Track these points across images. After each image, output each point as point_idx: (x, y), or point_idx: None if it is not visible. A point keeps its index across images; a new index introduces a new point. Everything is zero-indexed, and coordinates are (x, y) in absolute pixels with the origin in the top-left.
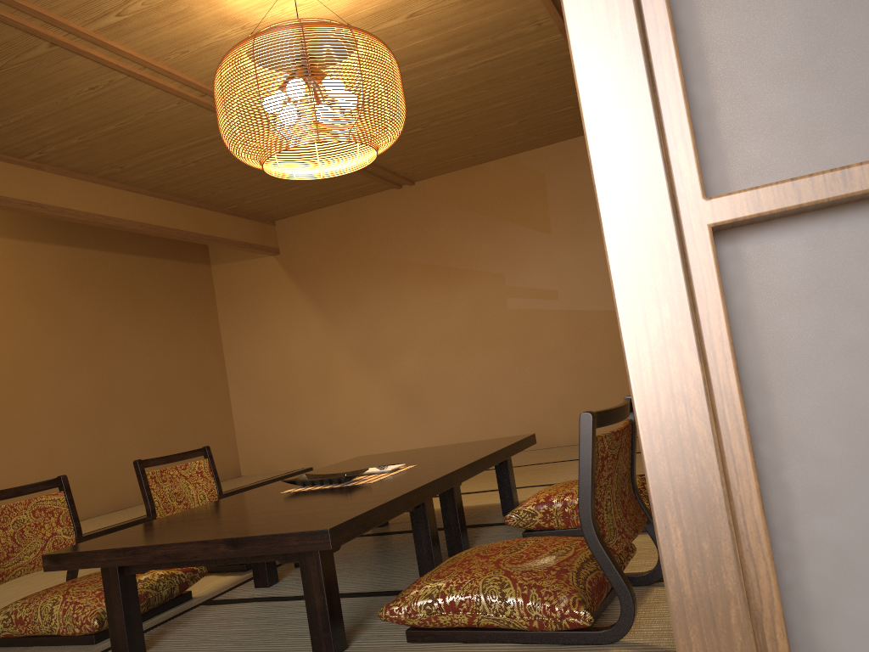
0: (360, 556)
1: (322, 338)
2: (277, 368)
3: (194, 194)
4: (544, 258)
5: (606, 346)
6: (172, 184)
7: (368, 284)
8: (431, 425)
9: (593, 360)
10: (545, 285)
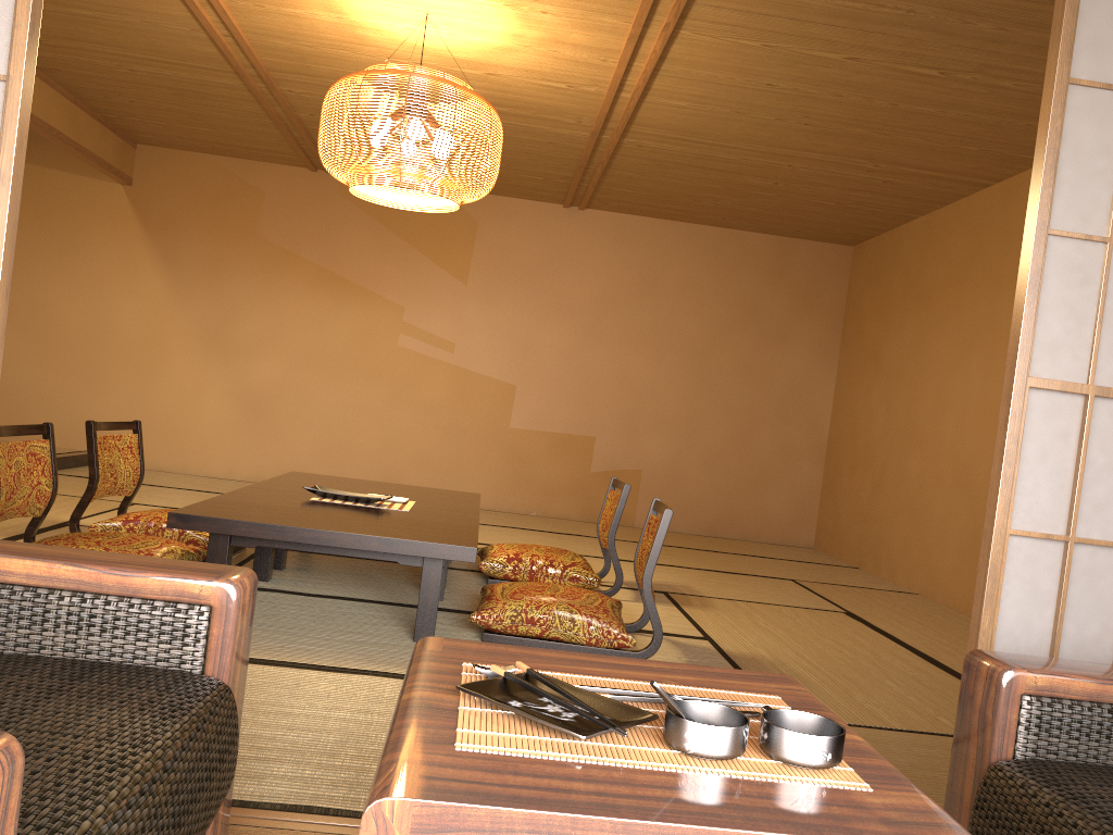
0: (329, 570)
1: (162, 305)
2: (86, 322)
3: (83, 90)
4: (452, 307)
5: (486, 414)
6: (72, 74)
7: (242, 264)
8: (272, 443)
9: (470, 424)
10: (444, 334)
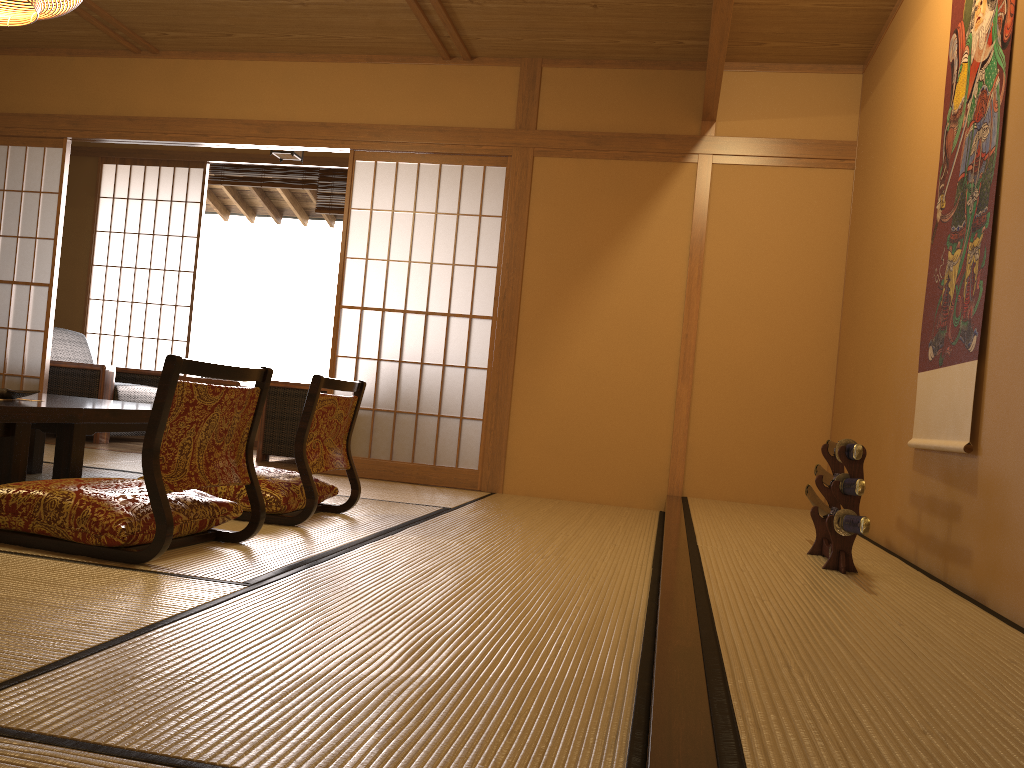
0: None
1: None
2: None
3: None
4: None
5: None
6: None
7: None
8: None
9: None
10: None
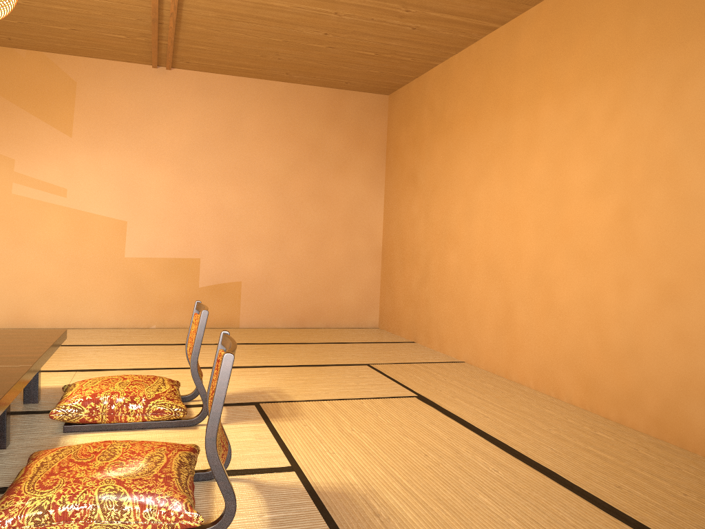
0: None
1: None
2: None
3: None
4: (60, 157)
5: (103, 248)
6: None
7: None
8: None
9: (89, 257)
10: (56, 181)
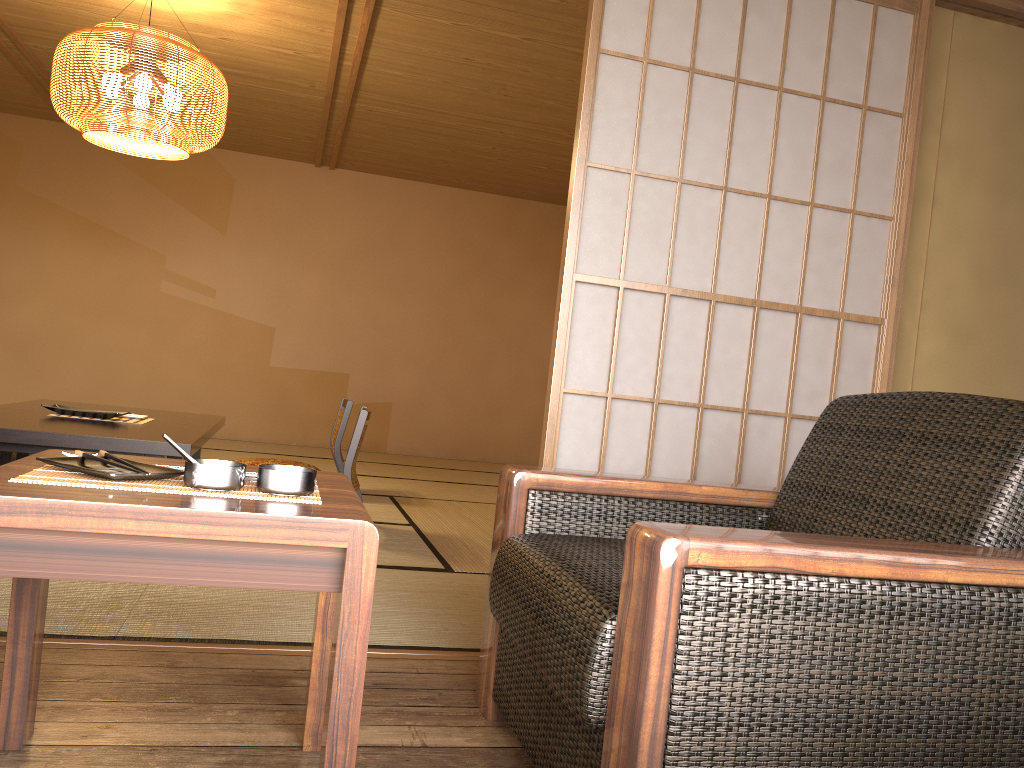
0: None
1: None
2: None
3: None
4: (212, 256)
5: (248, 354)
6: None
7: (1, 213)
8: (37, 384)
9: (232, 363)
10: (205, 281)
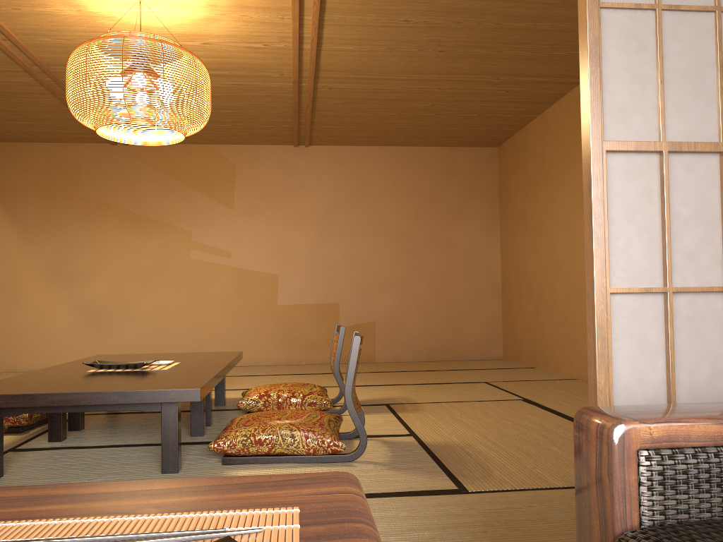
0: (121, 425)
1: (17, 253)
2: None
3: None
4: (225, 226)
5: (260, 298)
6: None
7: (71, 216)
8: (109, 340)
9: (249, 306)
10: (222, 246)
